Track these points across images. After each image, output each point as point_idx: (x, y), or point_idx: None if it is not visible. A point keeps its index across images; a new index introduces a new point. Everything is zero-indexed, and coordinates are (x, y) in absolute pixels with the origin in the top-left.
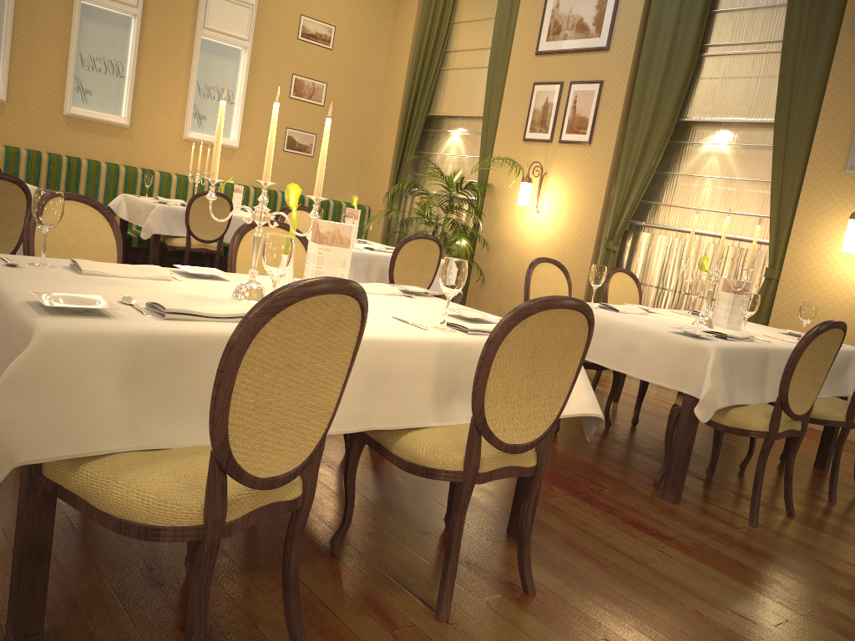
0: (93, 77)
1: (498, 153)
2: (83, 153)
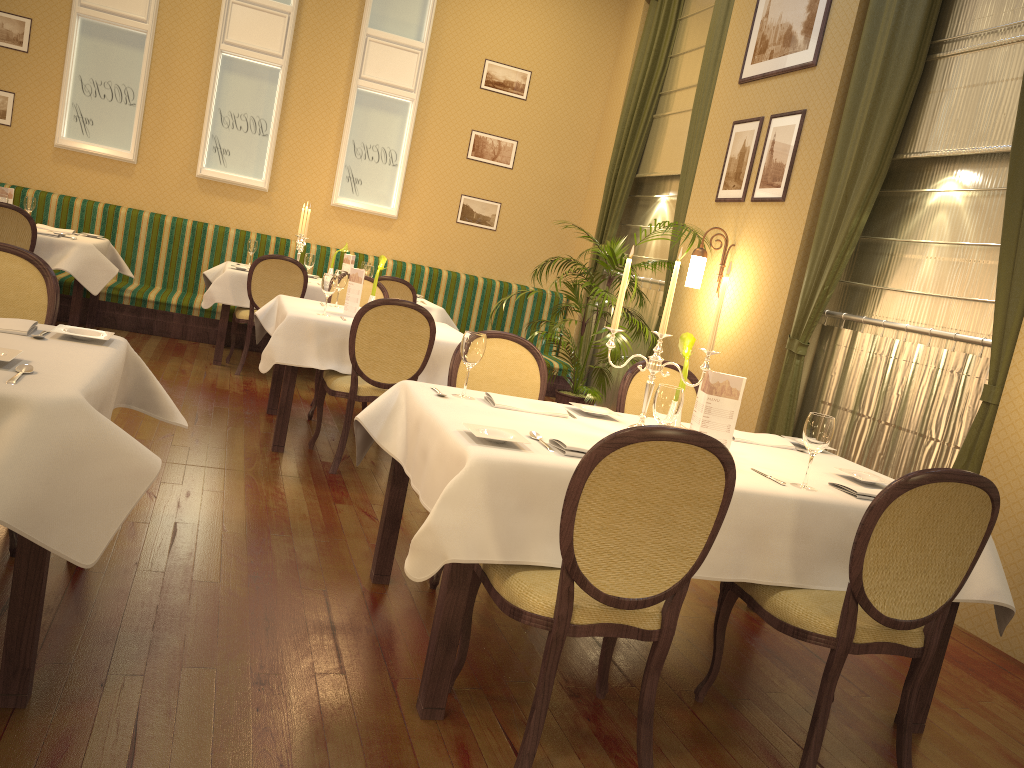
0: (232, 135)
1: (689, 221)
2: (215, 218)
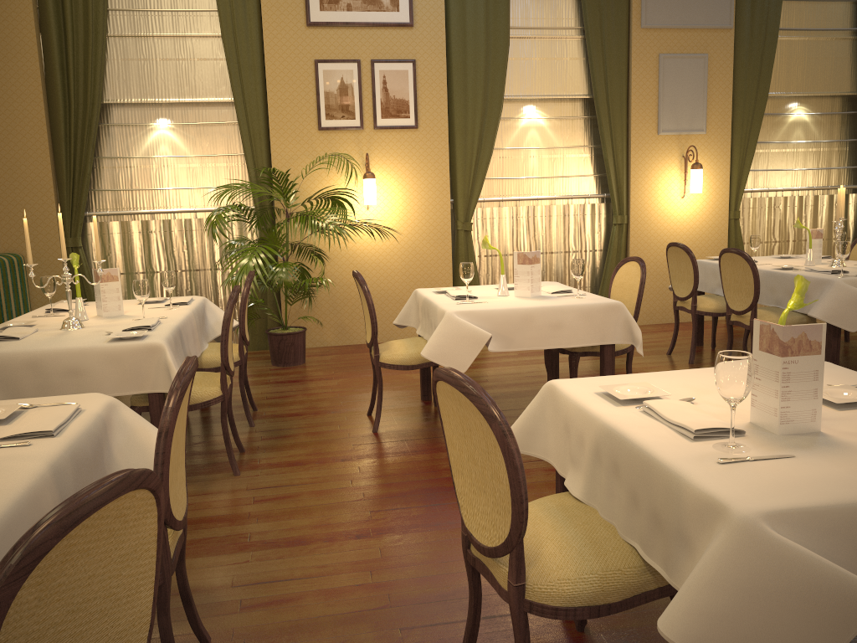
0: None
1: (280, 148)
2: None
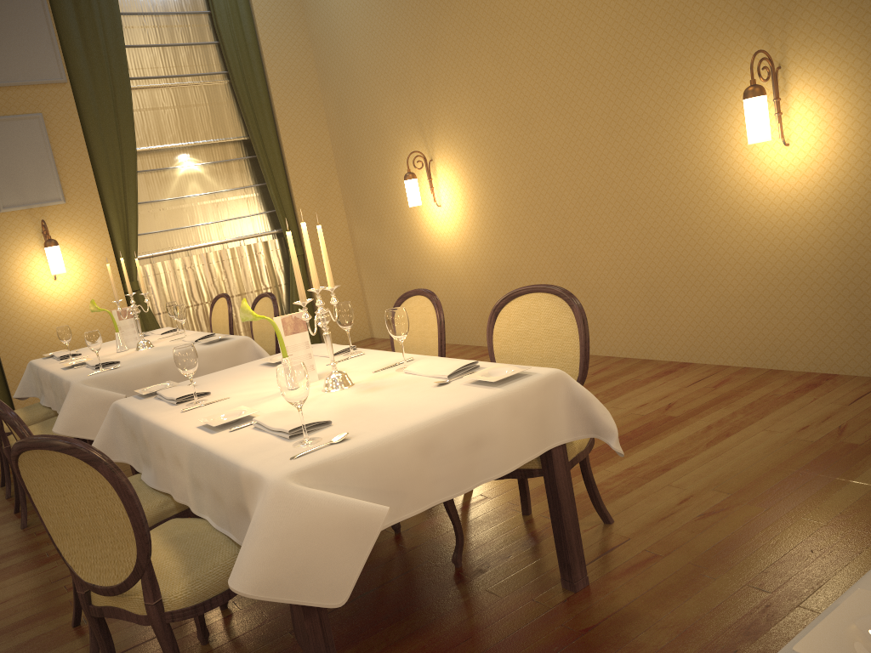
0: None
1: None
2: None
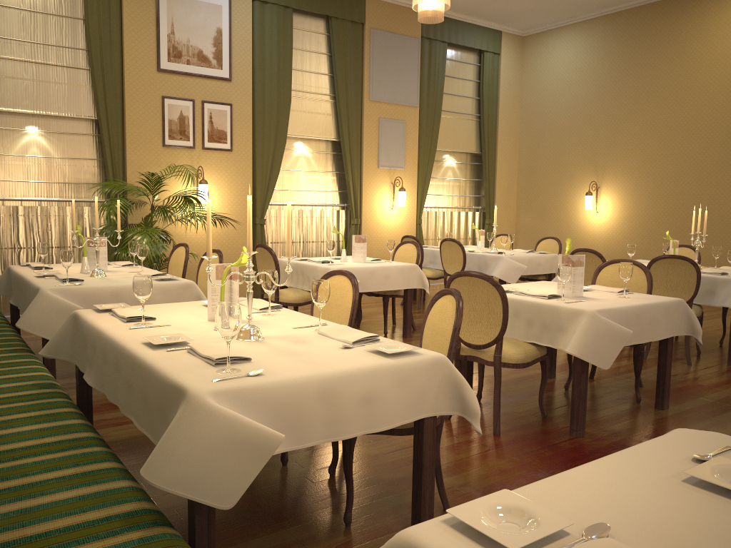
0: None
1: (134, 157)
2: None
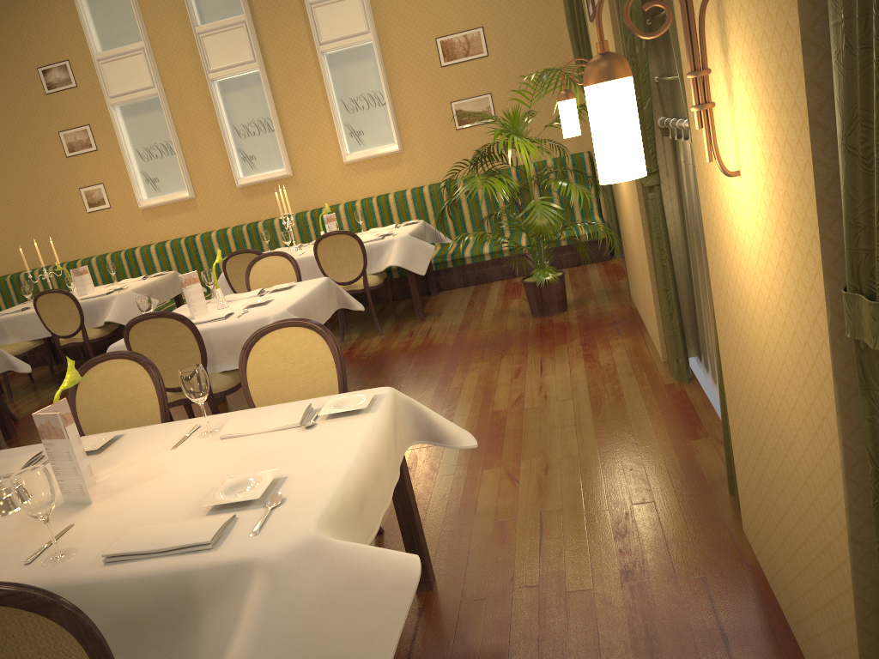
0: (251, 142)
1: (592, 50)
2: (265, 214)
